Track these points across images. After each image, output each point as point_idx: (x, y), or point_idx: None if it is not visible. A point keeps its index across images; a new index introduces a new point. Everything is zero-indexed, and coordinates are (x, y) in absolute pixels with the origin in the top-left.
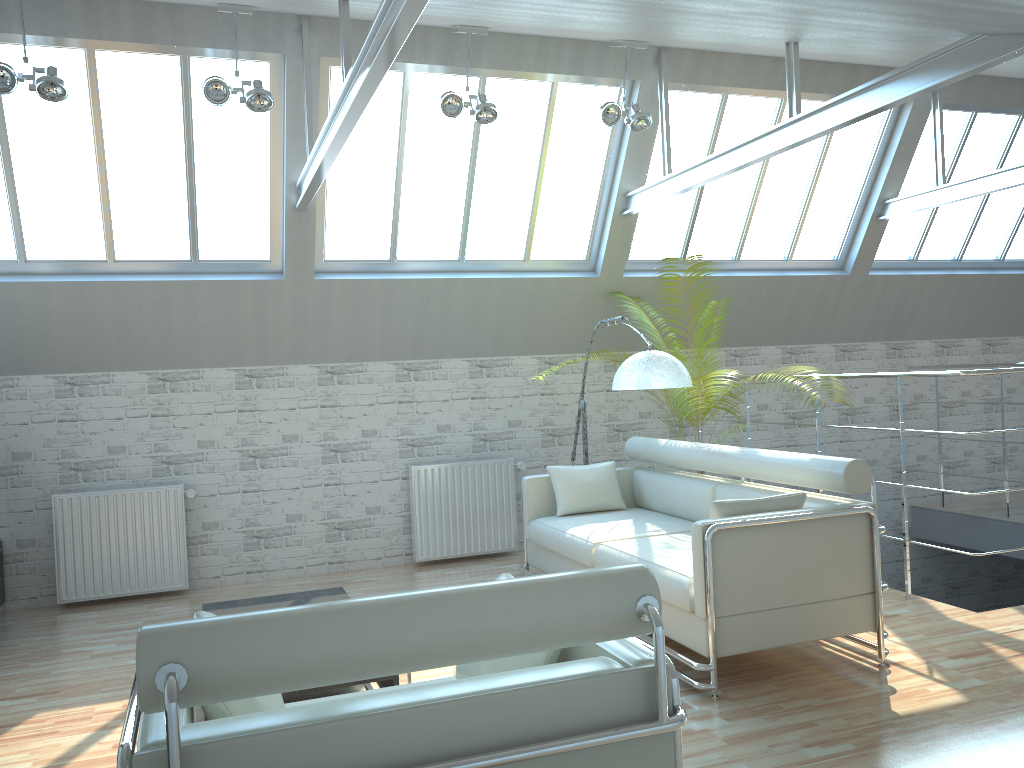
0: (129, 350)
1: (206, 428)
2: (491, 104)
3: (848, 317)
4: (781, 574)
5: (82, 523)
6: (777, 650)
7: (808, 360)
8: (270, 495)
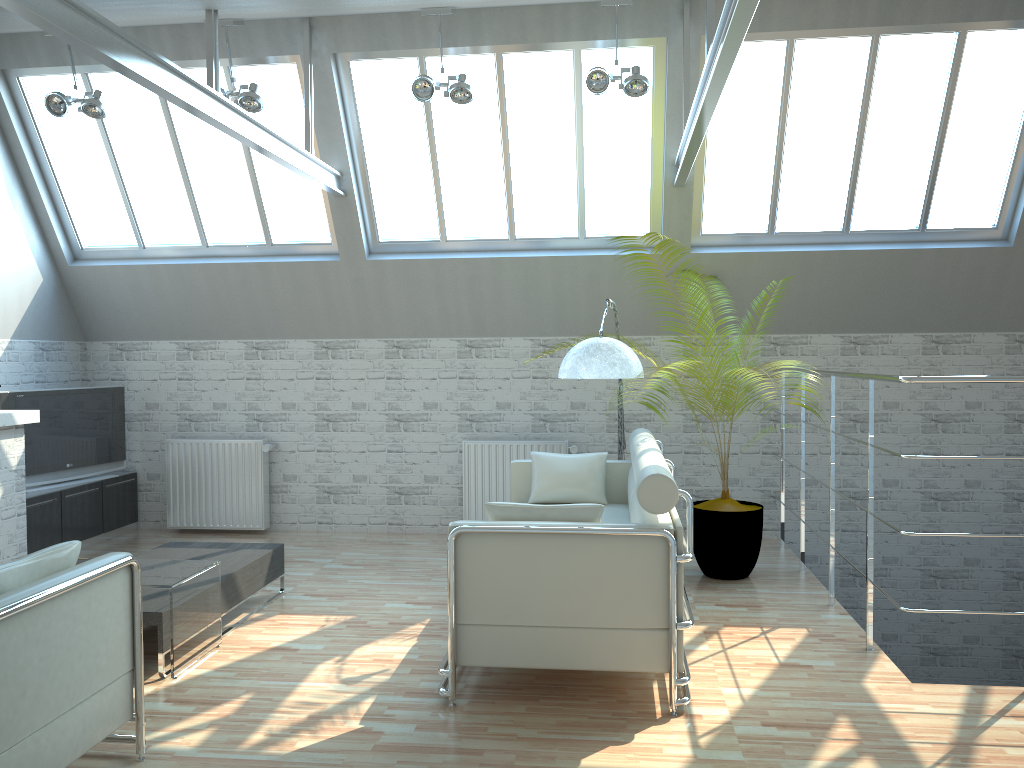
0: (227, 322)
1: (289, 392)
2: (461, 84)
3: (1022, 299)
4: (543, 590)
5: (186, 465)
6: (602, 675)
7: (963, 352)
8: (340, 456)
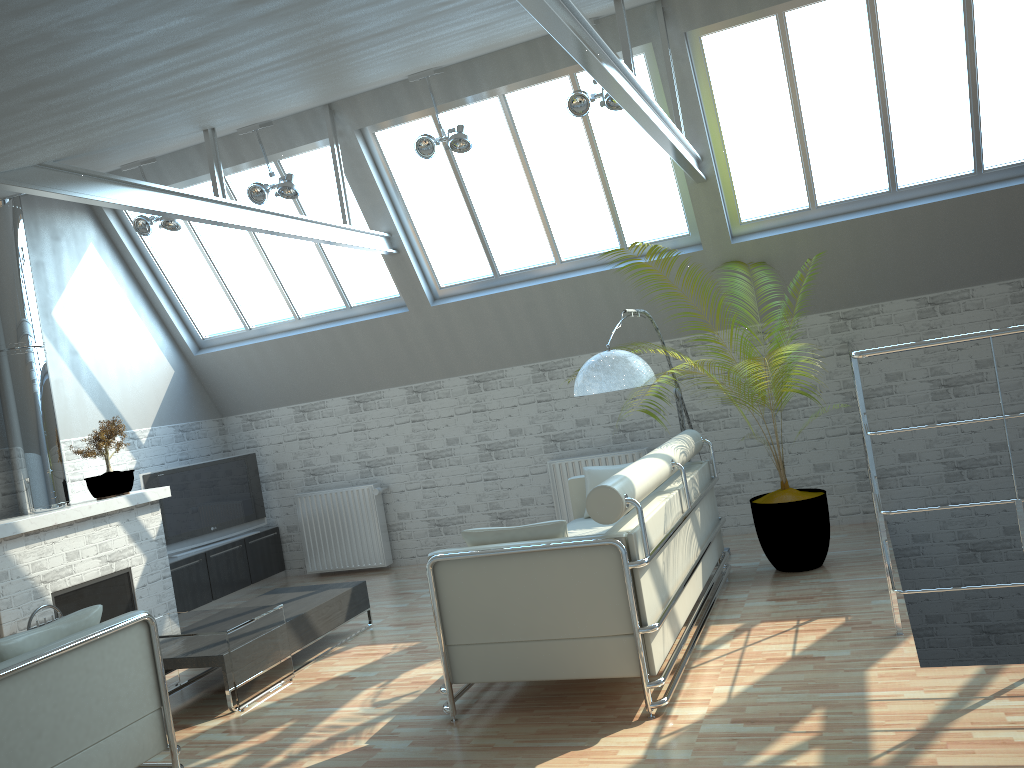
0: (329, 382)
1: (391, 437)
2: (457, 135)
3: None
4: (516, 607)
5: (314, 515)
6: (608, 682)
7: None
8: (443, 490)
